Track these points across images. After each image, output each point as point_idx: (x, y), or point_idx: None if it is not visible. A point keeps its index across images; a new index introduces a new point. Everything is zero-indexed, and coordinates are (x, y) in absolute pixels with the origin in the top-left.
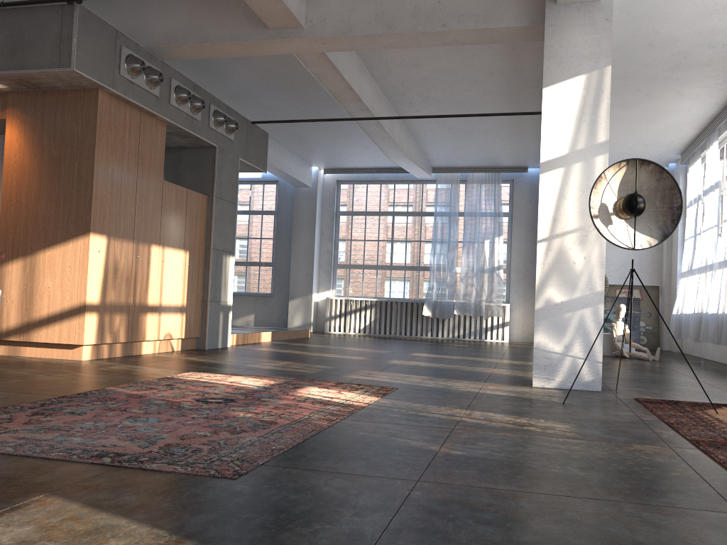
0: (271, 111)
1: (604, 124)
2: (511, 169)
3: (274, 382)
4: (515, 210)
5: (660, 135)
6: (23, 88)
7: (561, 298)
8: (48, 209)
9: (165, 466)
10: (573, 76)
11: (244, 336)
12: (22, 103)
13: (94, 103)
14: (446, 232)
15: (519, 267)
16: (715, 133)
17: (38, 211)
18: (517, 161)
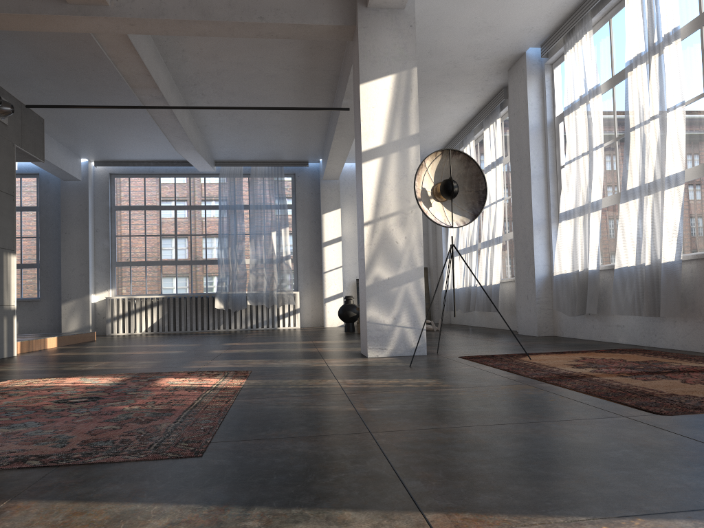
0: (42, 95)
1: (414, 119)
2: (293, 163)
3: (121, 379)
4: (299, 202)
5: (426, 134)
6: None
7: (388, 275)
8: None
9: (111, 458)
10: (385, 75)
11: (29, 342)
12: None
13: None
14: (232, 225)
15: (305, 256)
16: (471, 133)
17: None
18: (299, 155)
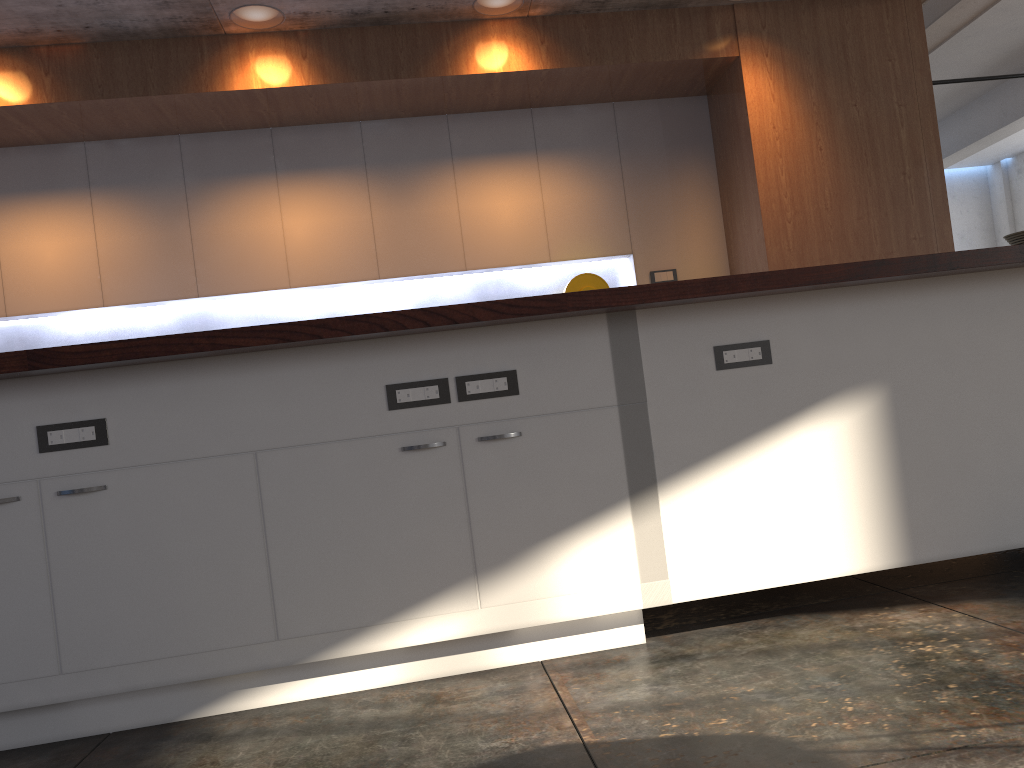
0: None
1: None
2: None
3: None
4: None
5: None
6: None
7: None
8: (865, 220)
9: None
10: None
11: None
12: (769, 26)
13: (915, 20)
14: None
15: None
16: None
17: (845, 227)
18: None
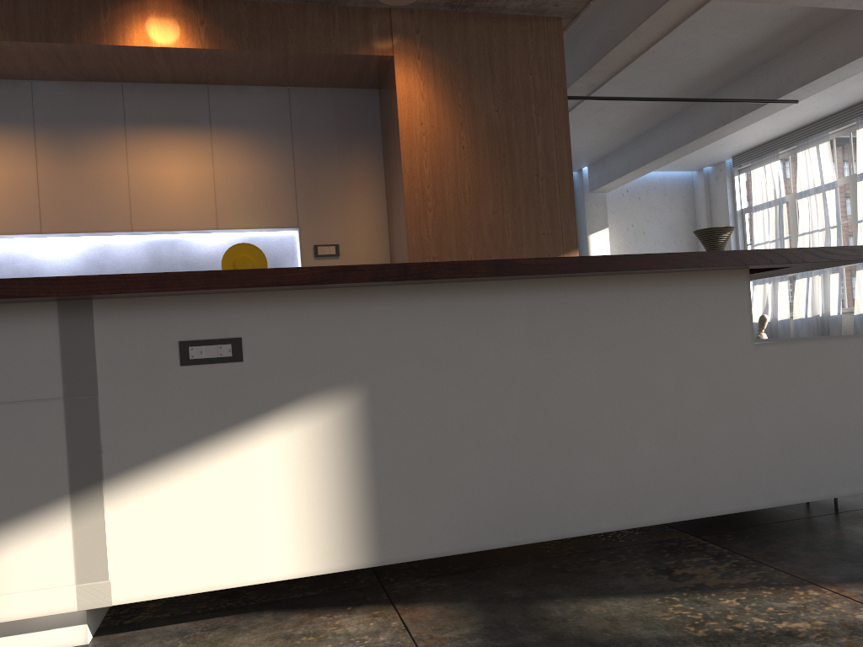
0: None
1: None
2: None
3: None
4: None
5: (750, 135)
6: (435, 4)
7: None
8: (499, 214)
9: None
10: None
11: None
12: (422, 32)
13: (556, 41)
14: None
15: None
16: (824, 133)
17: (481, 219)
18: None
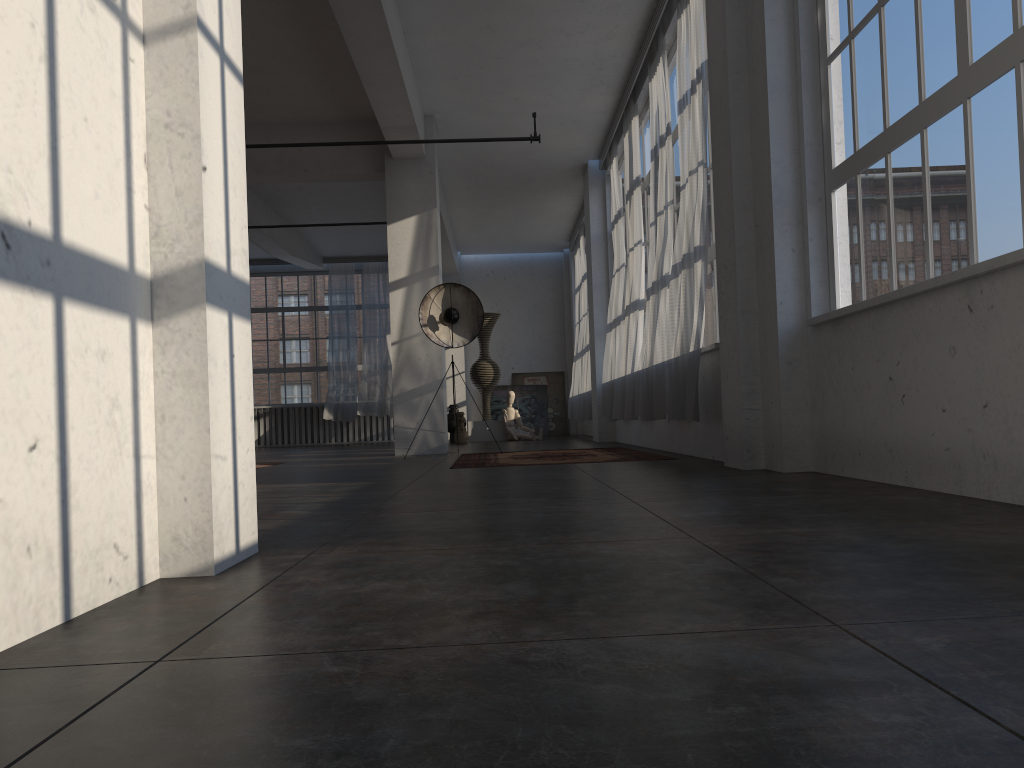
0: None
1: (435, 253)
2: None
3: None
4: None
5: (541, 227)
6: None
7: (412, 386)
8: None
9: None
10: (409, 216)
11: None
12: None
13: None
14: (344, 327)
15: None
16: (581, 228)
17: None
18: None
